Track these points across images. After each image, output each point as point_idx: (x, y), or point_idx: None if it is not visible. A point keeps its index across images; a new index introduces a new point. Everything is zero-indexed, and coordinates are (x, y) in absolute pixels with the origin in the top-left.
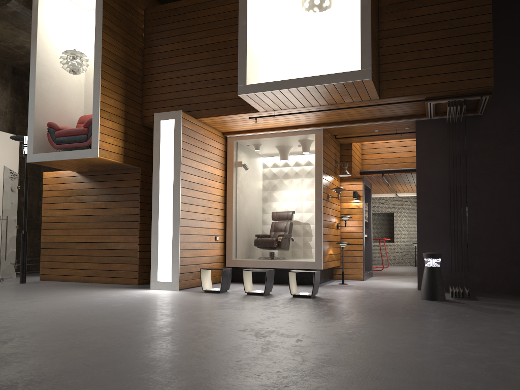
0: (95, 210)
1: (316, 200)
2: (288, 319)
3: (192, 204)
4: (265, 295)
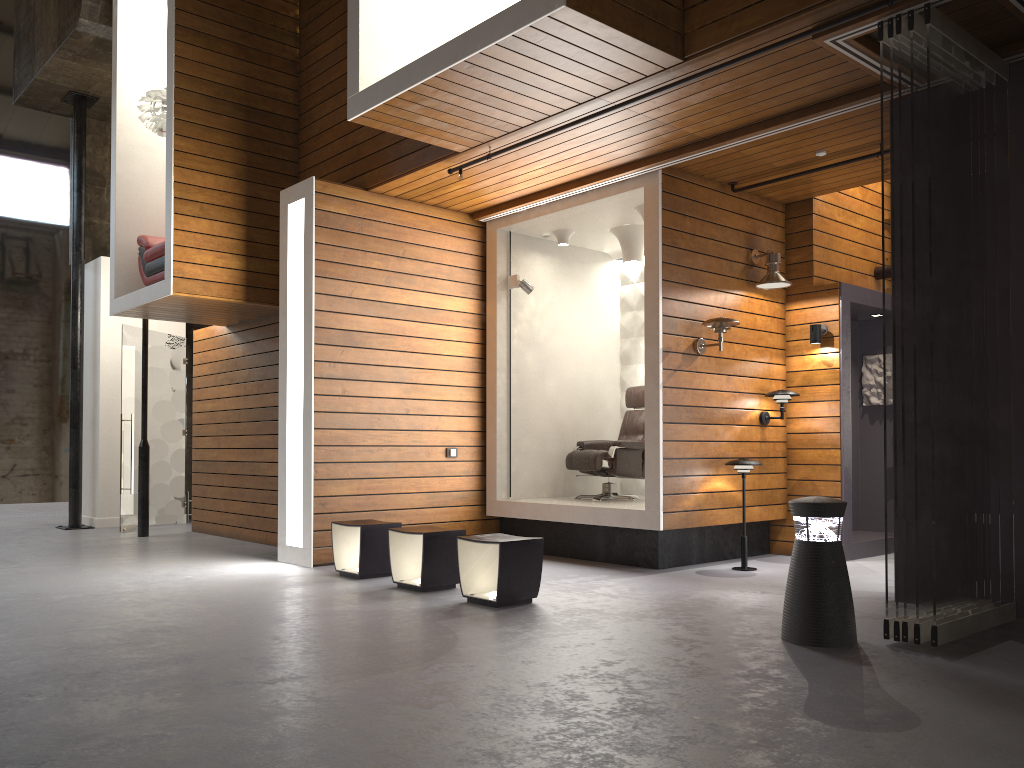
0: (246, 399)
1: (646, 355)
2: (191, 670)
3: (358, 379)
4: (425, 593)
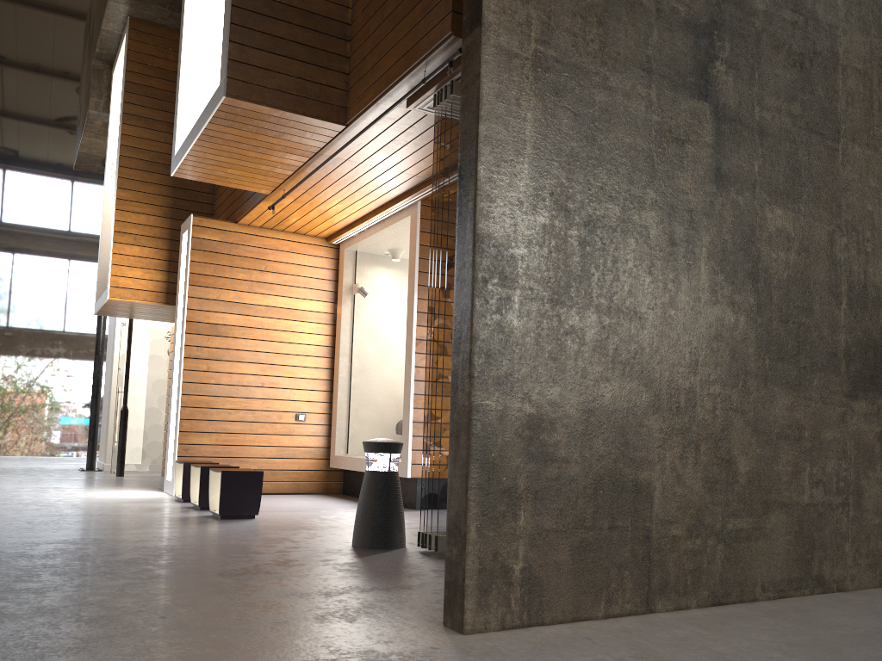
0: None
1: (406, 342)
2: None
3: (221, 360)
4: (201, 510)
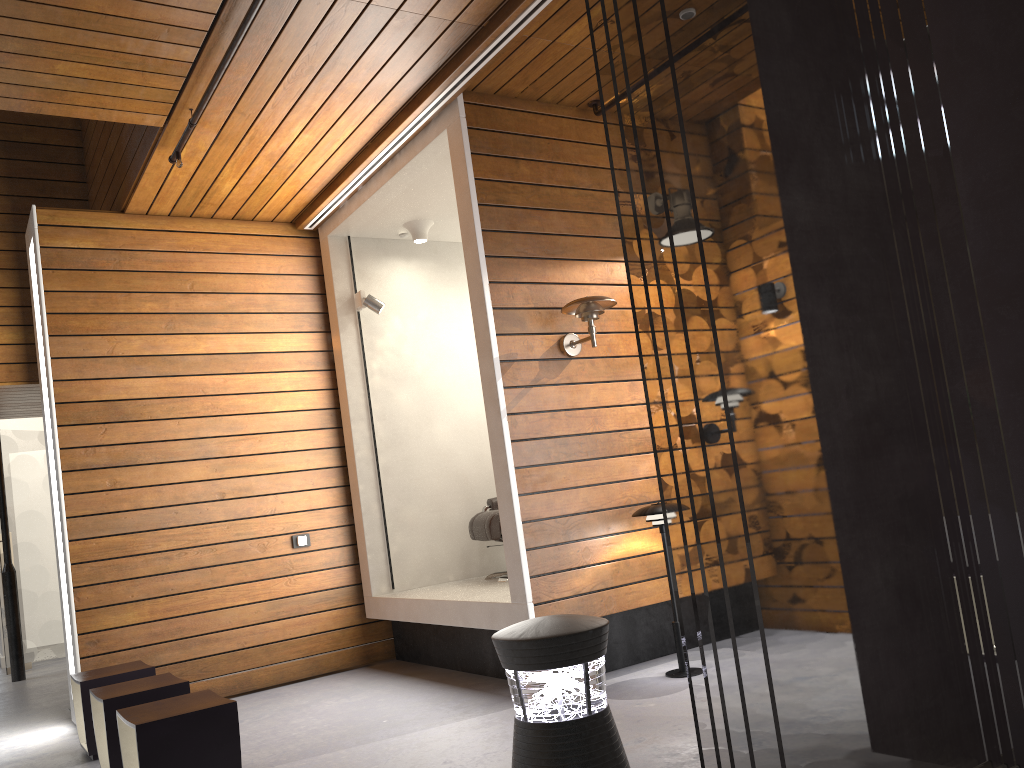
0: None
1: (481, 371)
2: None
3: (136, 464)
4: None
